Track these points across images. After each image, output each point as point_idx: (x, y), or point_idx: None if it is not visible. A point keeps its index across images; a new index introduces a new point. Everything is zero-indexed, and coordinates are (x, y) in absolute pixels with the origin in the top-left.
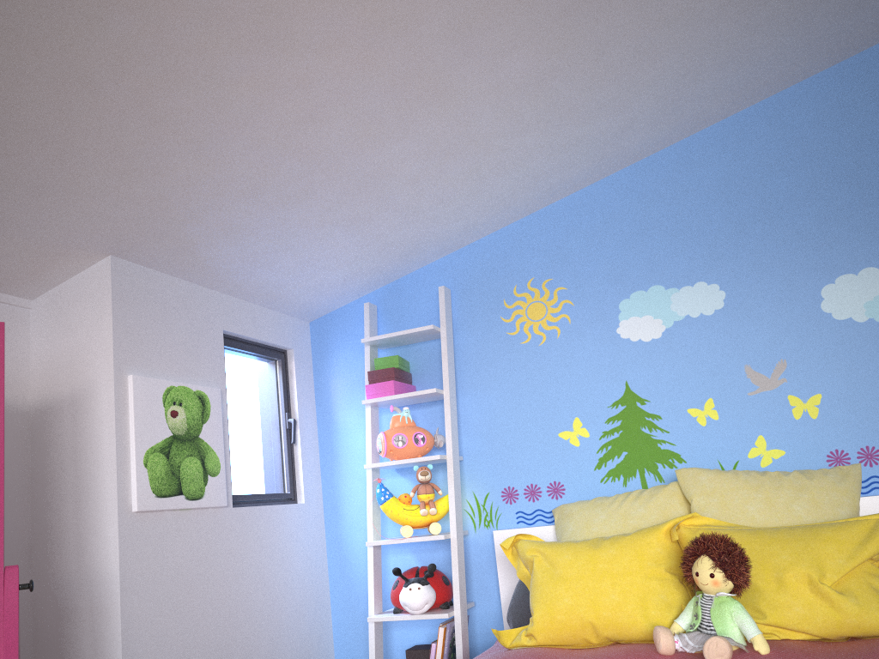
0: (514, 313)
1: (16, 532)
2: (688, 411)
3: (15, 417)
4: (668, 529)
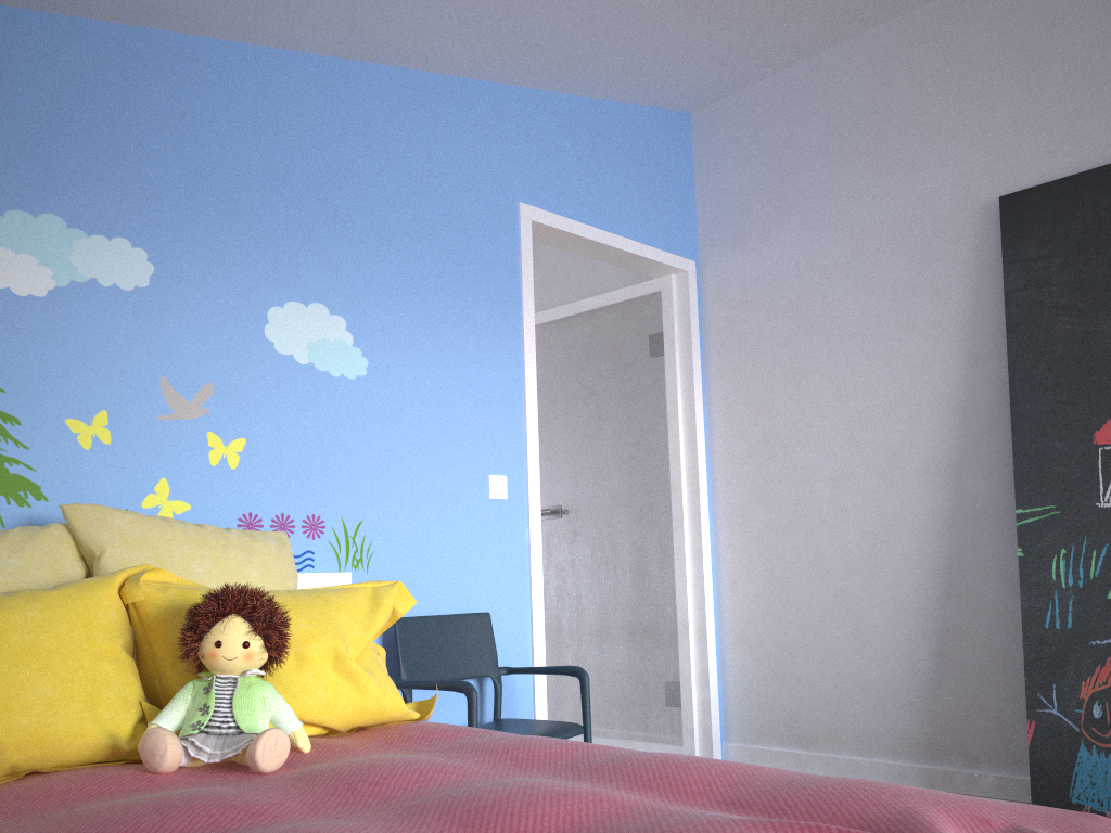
0: None
1: None
2: (66, 422)
3: None
4: (120, 585)
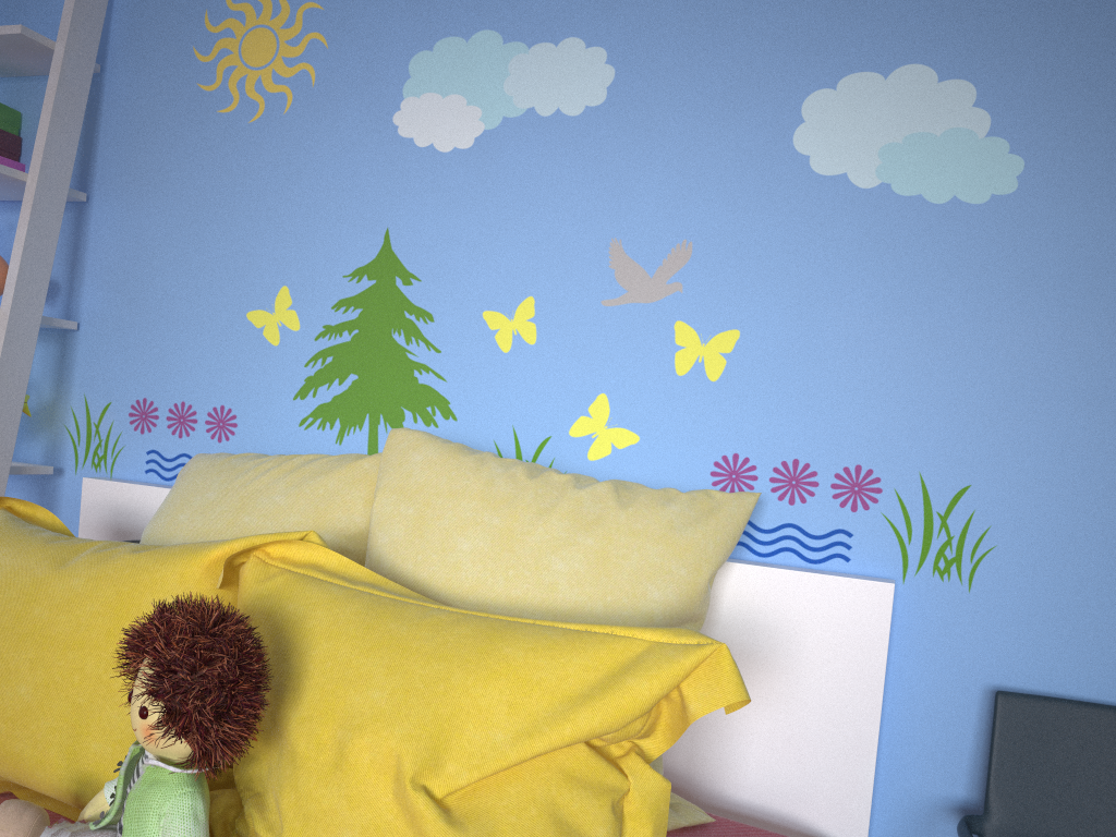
0: (219, 45)
1: None
2: (484, 316)
3: None
4: (224, 559)
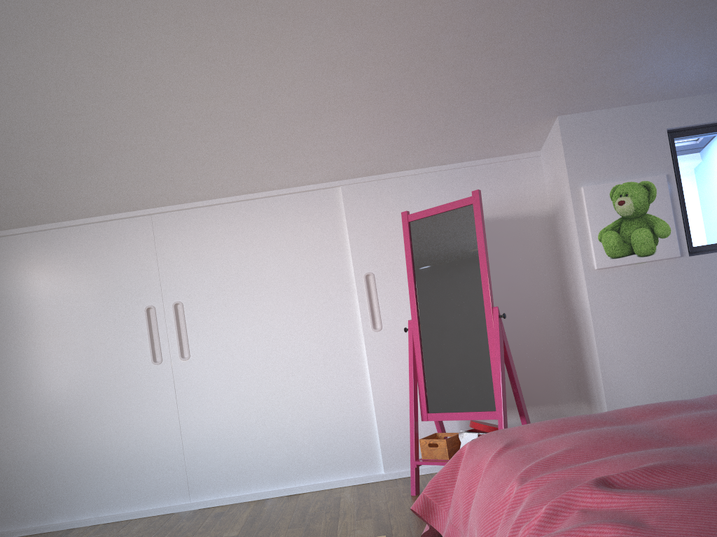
0: None
1: (551, 282)
2: None
3: (541, 220)
4: None
